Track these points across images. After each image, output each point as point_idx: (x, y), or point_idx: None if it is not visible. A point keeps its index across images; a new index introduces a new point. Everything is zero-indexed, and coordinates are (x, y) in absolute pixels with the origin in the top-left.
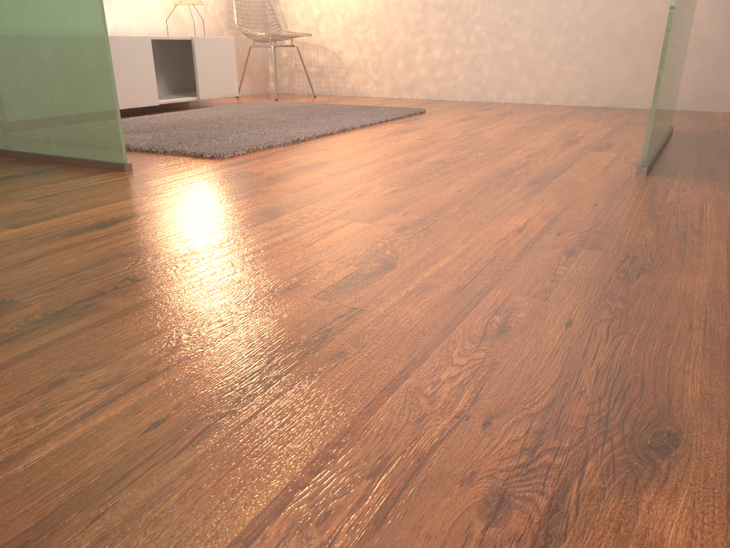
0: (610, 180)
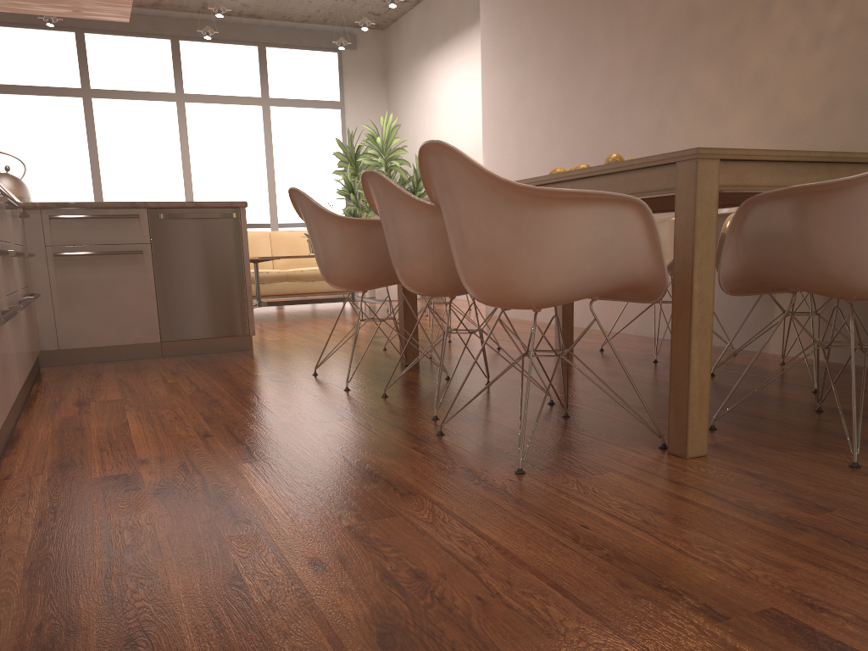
0: None
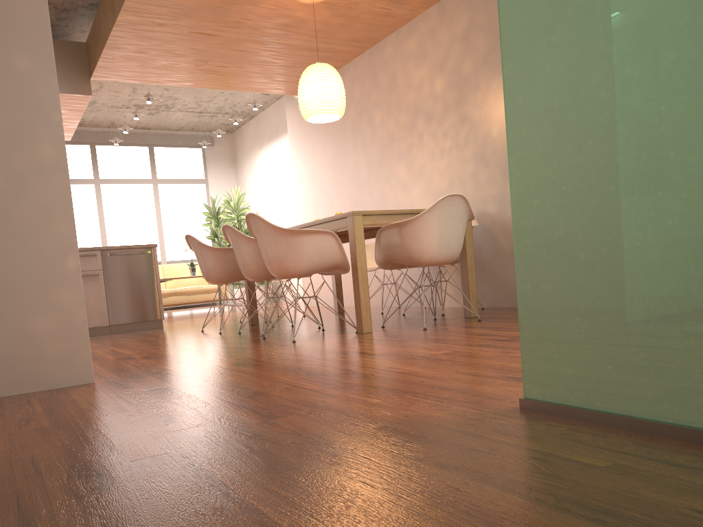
0: (504, 394)
